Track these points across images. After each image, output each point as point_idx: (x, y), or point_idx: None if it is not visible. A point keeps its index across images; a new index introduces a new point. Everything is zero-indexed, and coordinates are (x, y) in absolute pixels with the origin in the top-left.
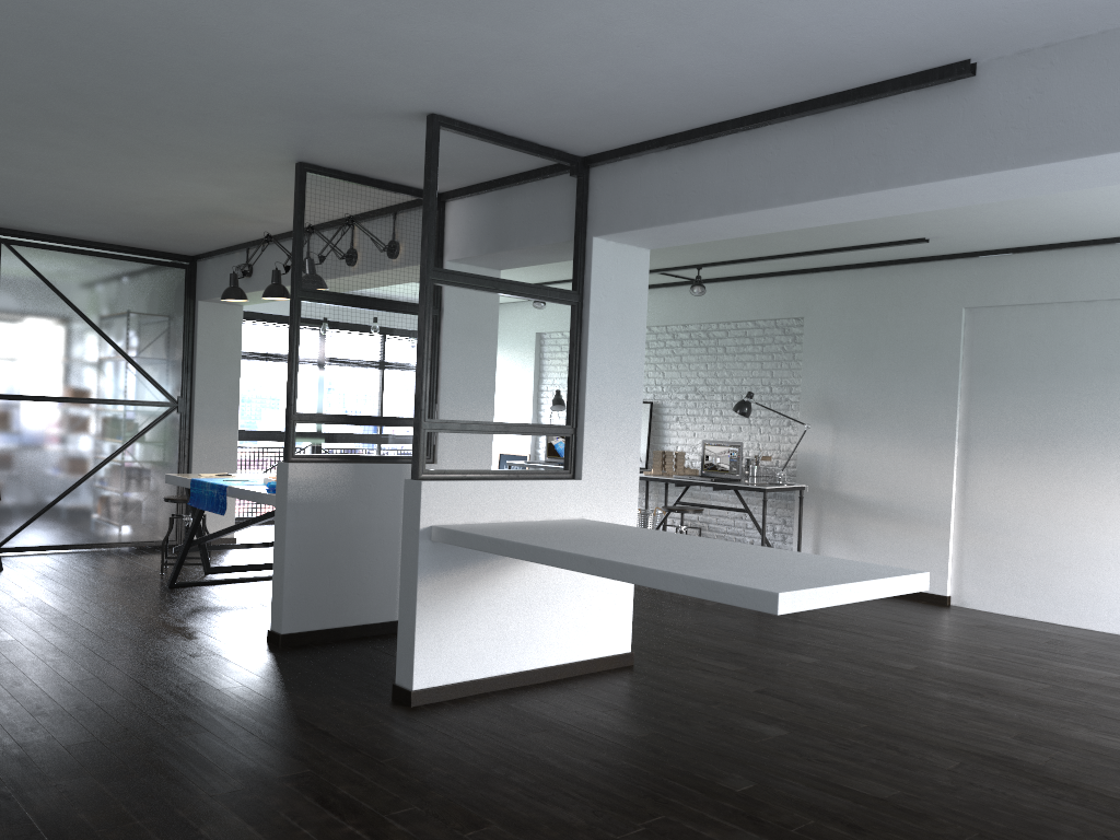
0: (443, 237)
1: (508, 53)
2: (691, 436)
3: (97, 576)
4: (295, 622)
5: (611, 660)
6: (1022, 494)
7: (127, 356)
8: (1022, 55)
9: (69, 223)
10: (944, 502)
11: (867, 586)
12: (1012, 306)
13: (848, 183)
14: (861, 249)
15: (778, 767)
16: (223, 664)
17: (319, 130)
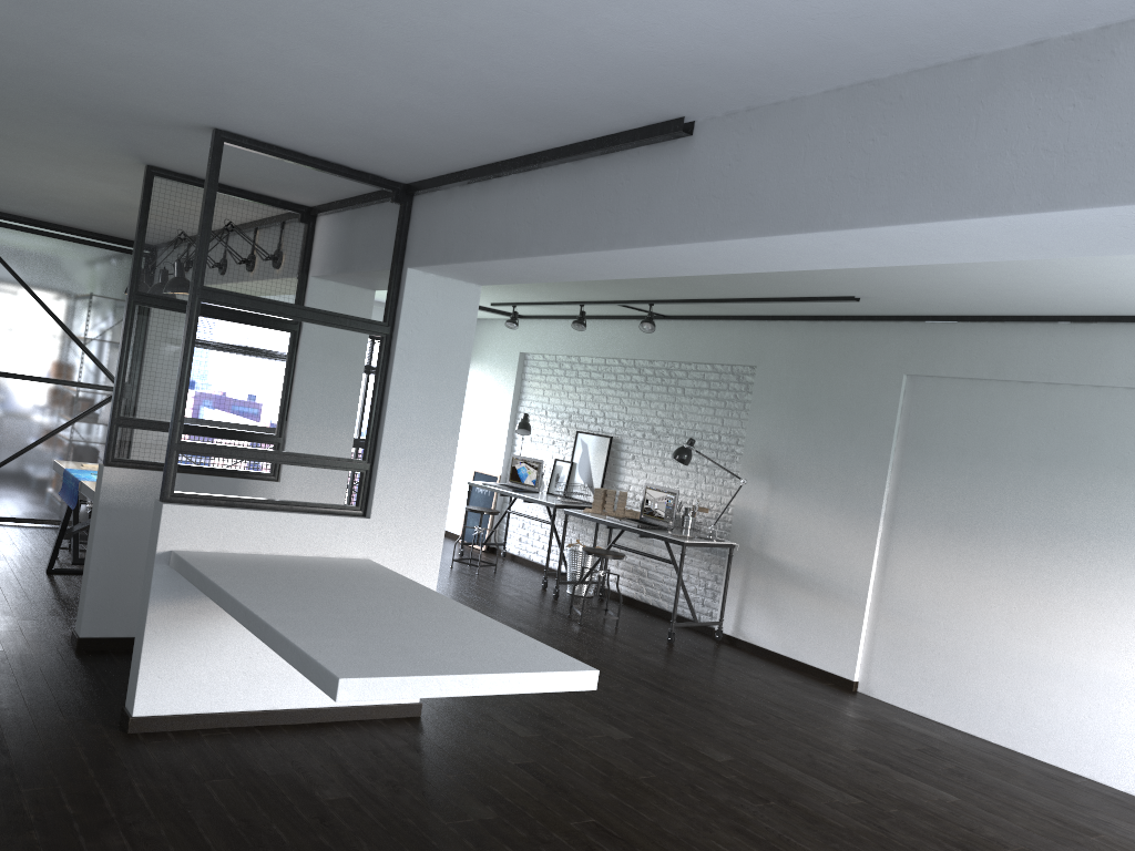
0: (310, 252)
1: (220, 74)
2: (644, 477)
3: None
4: (97, 627)
5: (392, 708)
6: (938, 583)
7: (75, 337)
8: (729, 117)
9: (11, 204)
10: (863, 580)
11: (491, 680)
12: (951, 378)
13: (587, 238)
14: (796, 302)
15: None
16: None
17: (132, 136)
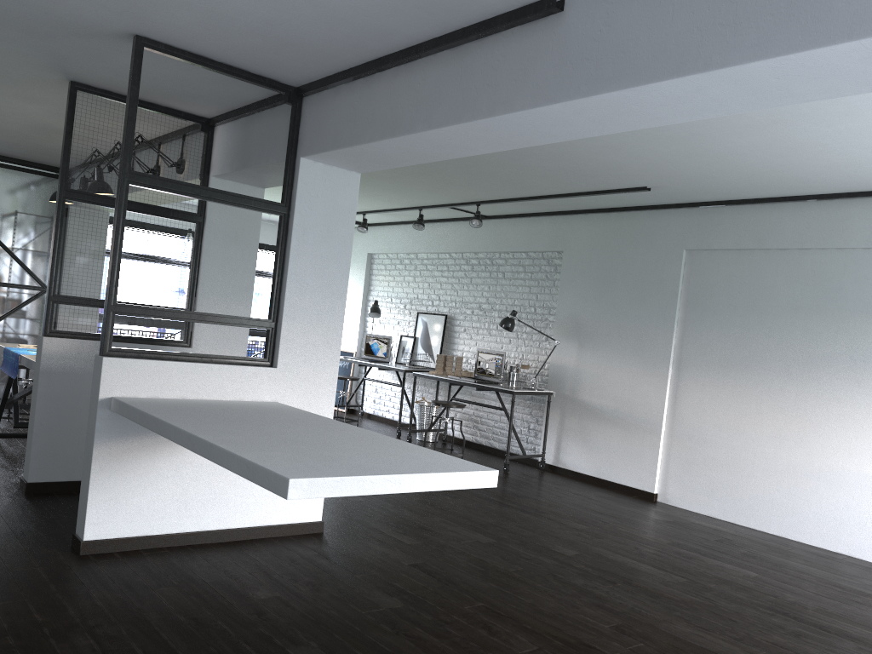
0: (210, 156)
1: None
2: (474, 345)
3: None
4: (42, 473)
5: (300, 526)
6: (719, 411)
7: (5, 246)
8: None
9: None
10: (658, 413)
11: (414, 479)
12: (722, 250)
13: (468, 110)
14: (598, 194)
15: (361, 638)
16: None
17: (60, 49)
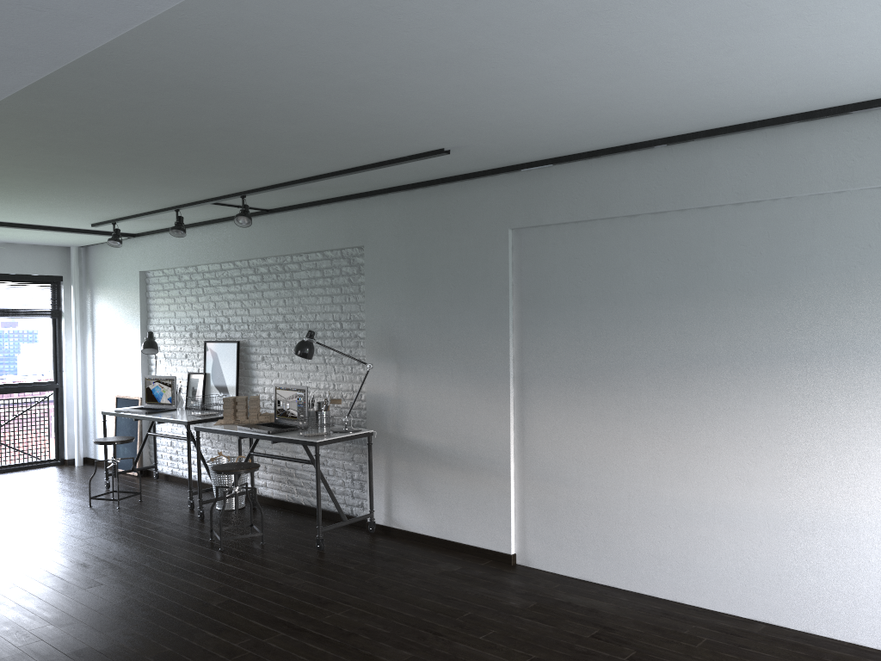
0: None
1: None
2: (276, 377)
3: None
4: None
5: None
6: (578, 440)
7: None
8: None
9: None
10: (503, 449)
11: None
12: (557, 225)
13: None
14: (386, 166)
15: None
16: None
17: None
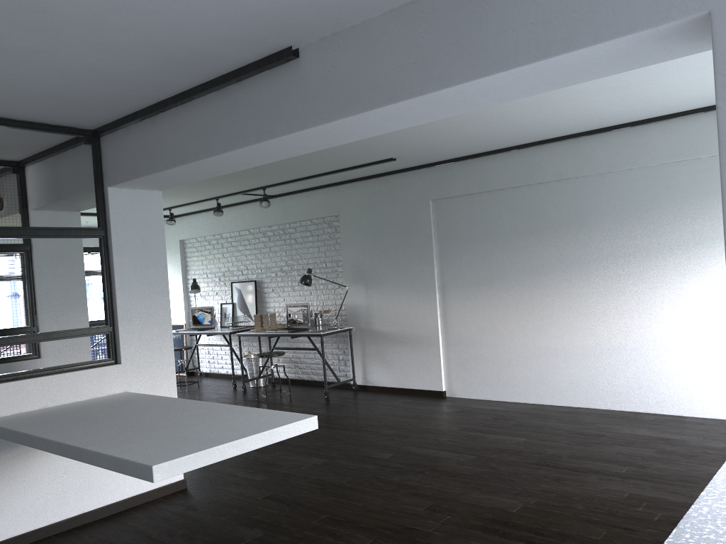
0: (26, 193)
1: None
2: (283, 301)
3: None
4: None
5: (167, 488)
6: (478, 319)
7: None
8: (322, 41)
9: None
10: (434, 329)
11: (253, 439)
12: (458, 197)
13: (240, 139)
14: (357, 168)
15: None
16: None
17: None
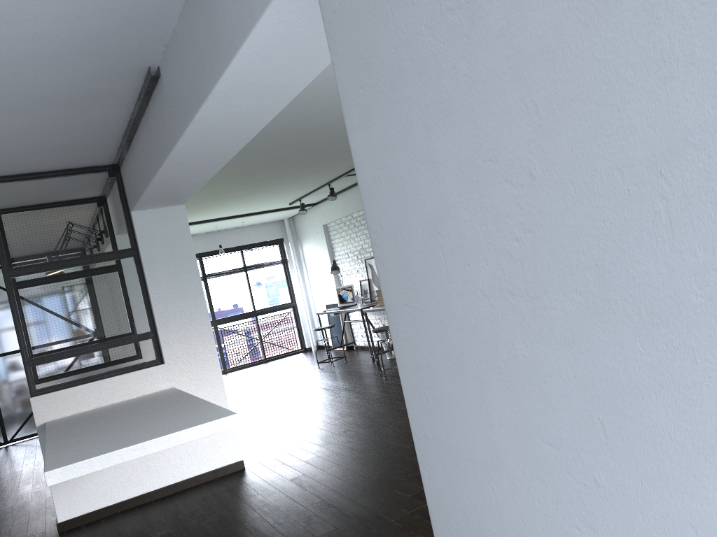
0: (111, 221)
1: None
2: None
3: (39, 451)
4: None
5: (224, 469)
6: None
7: None
8: (165, 55)
9: None
10: None
11: (157, 442)
12: None
13: (158, 158)
14: None
15: None
16: (6, 514)
17: None
